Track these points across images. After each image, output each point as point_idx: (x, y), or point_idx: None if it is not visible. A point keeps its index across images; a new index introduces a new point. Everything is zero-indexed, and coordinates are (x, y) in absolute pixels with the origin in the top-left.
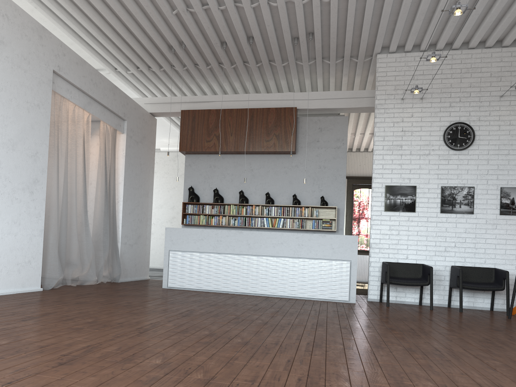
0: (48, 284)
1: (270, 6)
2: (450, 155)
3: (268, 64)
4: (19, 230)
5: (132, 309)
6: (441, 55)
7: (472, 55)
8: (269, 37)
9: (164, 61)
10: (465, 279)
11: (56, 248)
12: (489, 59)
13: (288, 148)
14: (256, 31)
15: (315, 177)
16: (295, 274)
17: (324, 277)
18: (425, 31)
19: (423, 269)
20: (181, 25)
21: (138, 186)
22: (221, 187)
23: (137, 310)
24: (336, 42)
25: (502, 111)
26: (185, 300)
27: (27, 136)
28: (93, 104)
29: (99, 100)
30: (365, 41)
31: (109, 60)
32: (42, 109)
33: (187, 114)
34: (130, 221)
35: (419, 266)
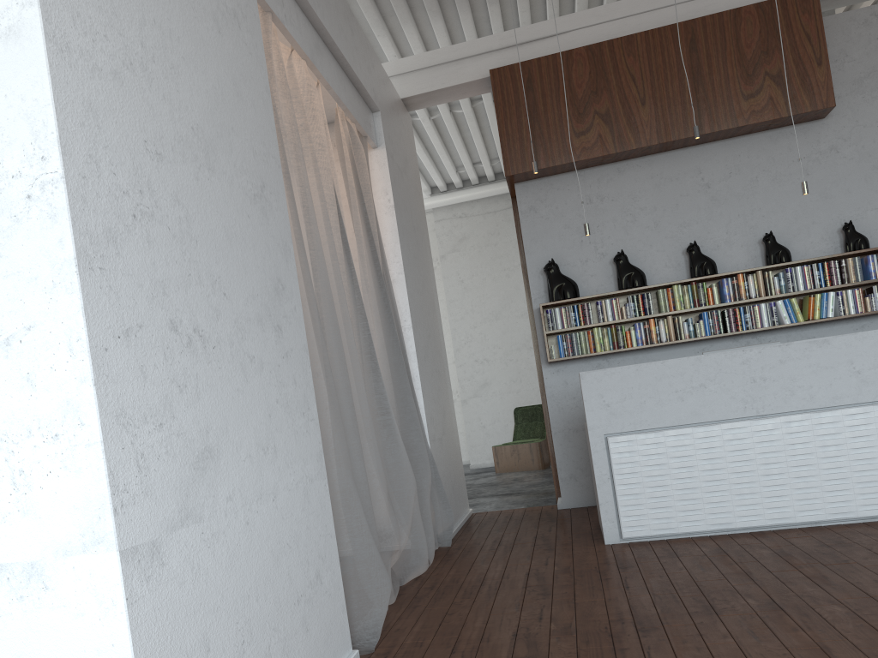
0: (363, 629)
1: None
2: None
3: None
4: (279, 472)
5: None
6: None
7: None
8: None
9: None
10: None
11: (359, 504)
12: None
13: (817, 102)
14: None
15: None
16: None
17: None
18: None
19: None
20: None
21: (421, 285)
22: (630, 248)
23: None
24: None
25: None
26: None
27: (233, 122)
28: (323, 54)
29: (335, 39)
30: None
31: None
32: (246, 33)
33: (508, 76)
34: (429, 379)
35: None
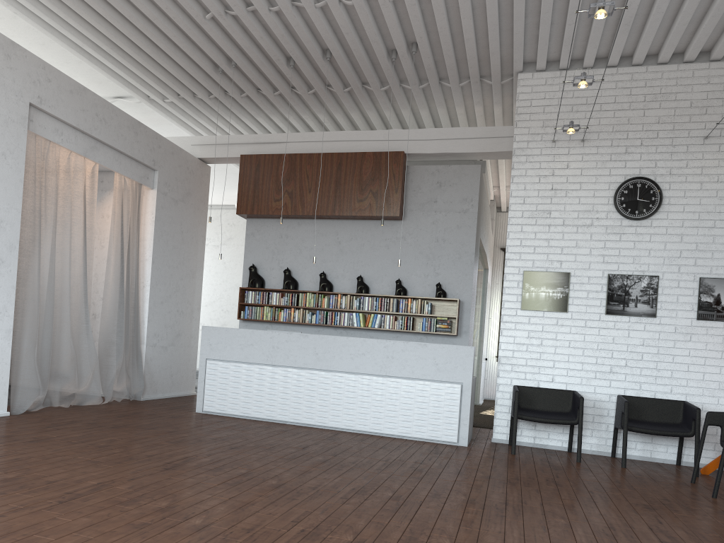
0: (19, 406)
1: (346, 5)
2: (624, 228)
3: (361, 89)
4: None
5: (102, 454)
6: (615, 74)
7: (664, 74)
8: (352, 49)
9: (211, 85)
10: (638, 417)
11: (33, 356)
12: (689, 79)
13: (391, 211)
14: (331, 42)
15: (429, 254)
16: (380, 400)
17: (423, 407)
18: (586, 38)
19: (573, 399)
20: (224, 34)
21: (177, 263)
22: (295, 267)
23: (107, 456)
24: (456, 55)
25: (707, 161)
26: (203, 437)
27: None
28: (101, 149)
29: (110, 142)
30: (495, 54)
31: (135, 84)
32: (10, 159)
33: (248, 160)
34: (163, 314)
35: (568, 394)
